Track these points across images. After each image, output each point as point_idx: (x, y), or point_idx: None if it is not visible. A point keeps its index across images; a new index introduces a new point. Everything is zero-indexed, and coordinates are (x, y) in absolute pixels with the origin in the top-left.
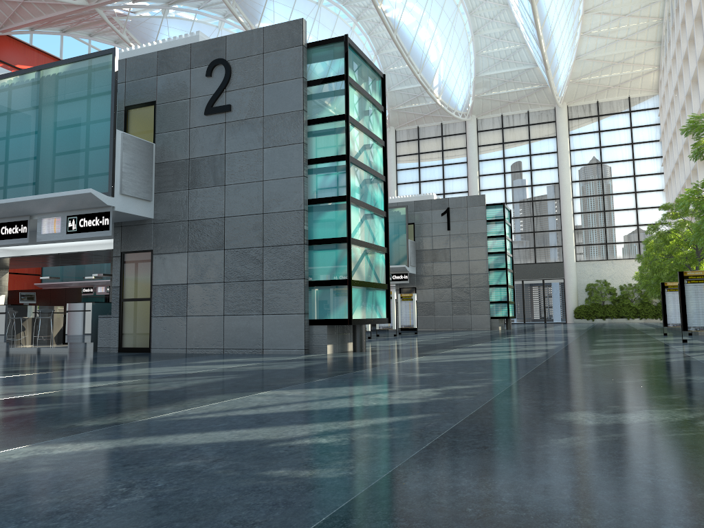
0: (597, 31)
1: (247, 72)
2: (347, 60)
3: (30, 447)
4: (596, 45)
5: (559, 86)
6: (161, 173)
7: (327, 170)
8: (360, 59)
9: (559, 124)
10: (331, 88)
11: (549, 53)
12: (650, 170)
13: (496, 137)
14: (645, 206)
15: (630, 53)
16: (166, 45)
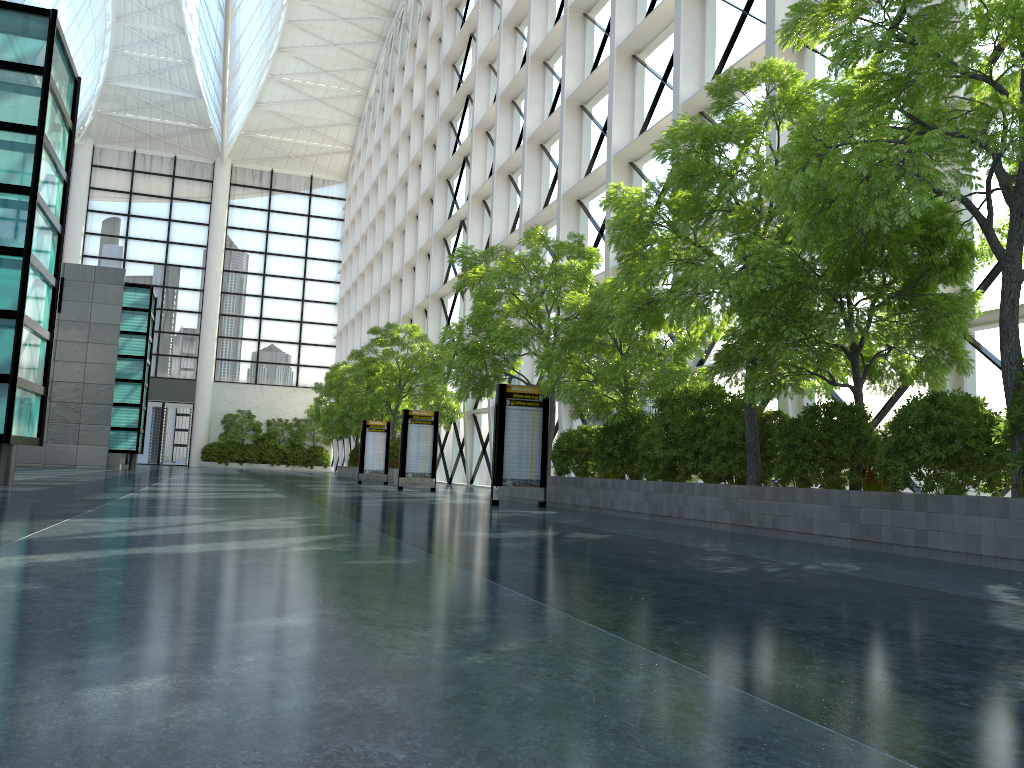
0: (289, 79)
1: None
2: (52, 49)
3: None
4: (285, 96)
5: (230, 137)
6: None
7: None
8: (61, 49)
9: (218, 188)
10: (17, 80)
11: (231, 91)
12: (324, 276)
13: (122, 182)
14: (313, 321)
15: (324, 122)
16: None
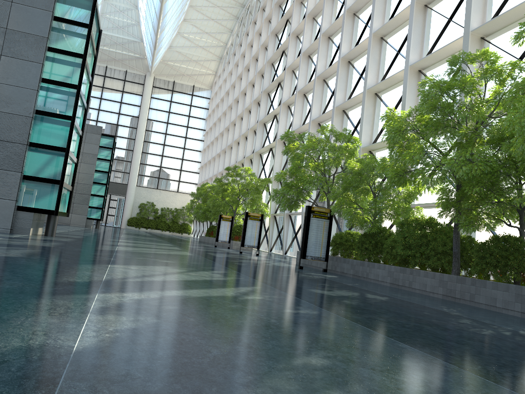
0: (187, 35)
1: None
2: (94, 15)
3: (106, 294)
4: (184, 44)
5: (155, 63)
6: None
7: (58, 91)
8: (96, 15)
9: (146, 88)
10: (75, 30)
11: (159, 39)
12: (195, 137)
13: (99, 81)
14: (188, 159)
15: (202, 58)
16: None
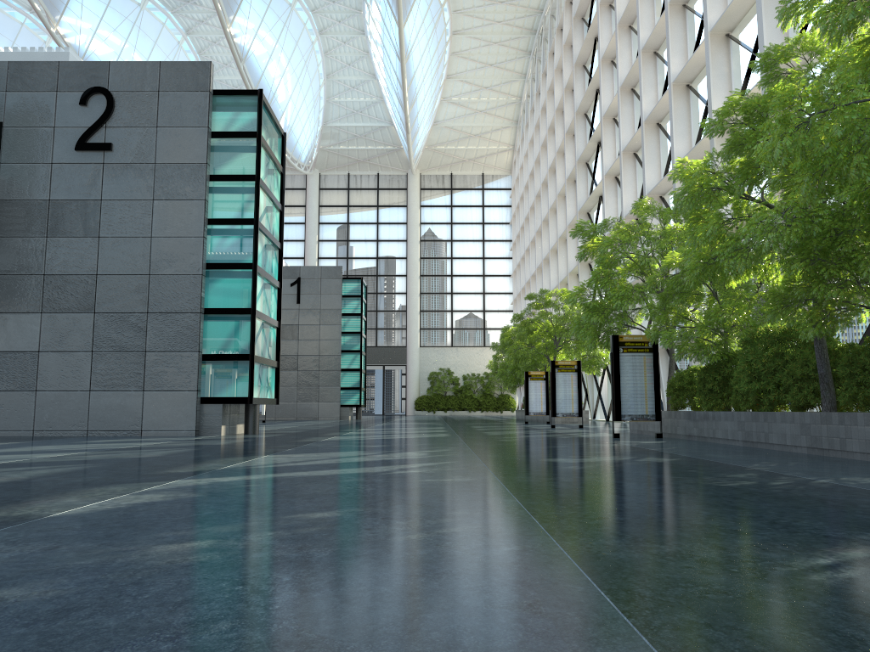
0: (457, 99)
1: (137, 109)
2: (261, 117)
3: (189, 480)
4: (455, 113)
5: (416, 152)
6: (6, 213)
7: (231, 233)
8: (268, 115)
9: (411, 193)
10: (240, 144)
11: (412, 116)
12: (499, 254)
13: (341, 198)
14: (493, 291)
15: (488, 128)
16: (19, 55)
